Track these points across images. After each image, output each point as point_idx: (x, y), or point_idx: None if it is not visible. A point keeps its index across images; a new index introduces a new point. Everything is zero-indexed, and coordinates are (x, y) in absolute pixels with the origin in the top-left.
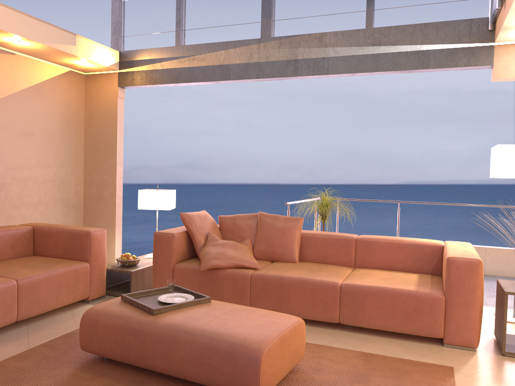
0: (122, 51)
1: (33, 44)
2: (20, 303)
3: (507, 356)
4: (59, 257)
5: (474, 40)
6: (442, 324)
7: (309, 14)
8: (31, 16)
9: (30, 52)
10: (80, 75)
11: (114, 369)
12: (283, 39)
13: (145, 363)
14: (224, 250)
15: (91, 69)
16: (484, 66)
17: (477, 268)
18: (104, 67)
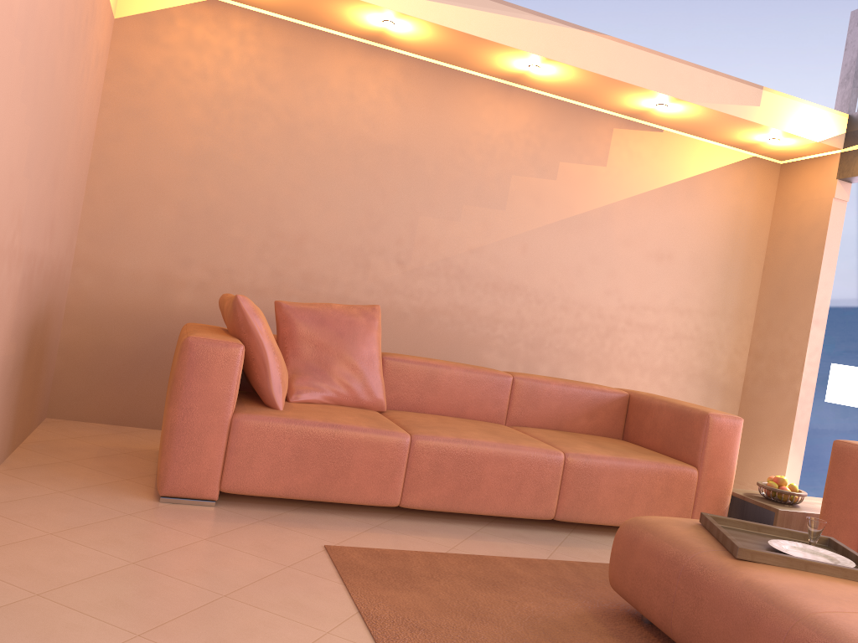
0: (855, 113)
1: (686, 109)
2: (563, 492)
3: None
4: (655, 449)
5: None
6: None
7: None
8: (686, 62)
9: (685, 124)
10: (771, 165)
11: (647, 640)
12: None
13: None
14: None
15: (789, 152)
16: None
17: None
18: (812, 144)
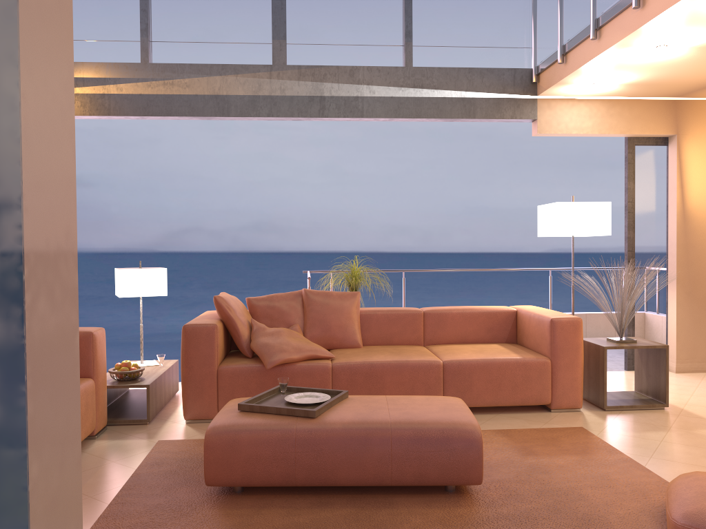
0: None
1: None
2: None
3: (608, 410)
4: None
5: (518, 92)
6: (550, 389)
7: (334, 41)
8: None
9: None
10: None
11: (268, 498)
12: (304, 69)
13: (321, 478)
14: (284, 339)
15: None
16: (529, 119)
17: (579, 327)
18: None
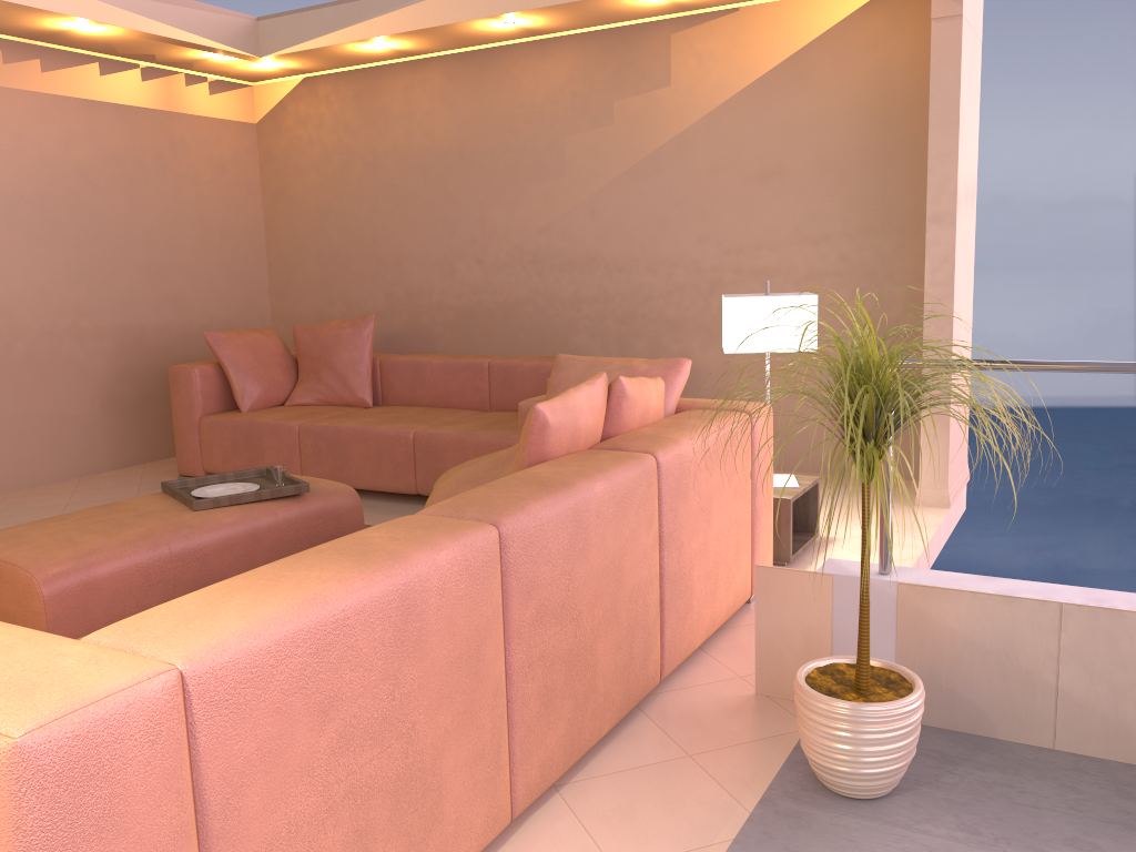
0: None
1: None
2: (417, 468)
3: None
4: None
5: None
6: None
7: None
8: None
9: None
10: None
11: None
12: None
13: None
14: (482, 459)
15: None
16: None
17: None
18: None
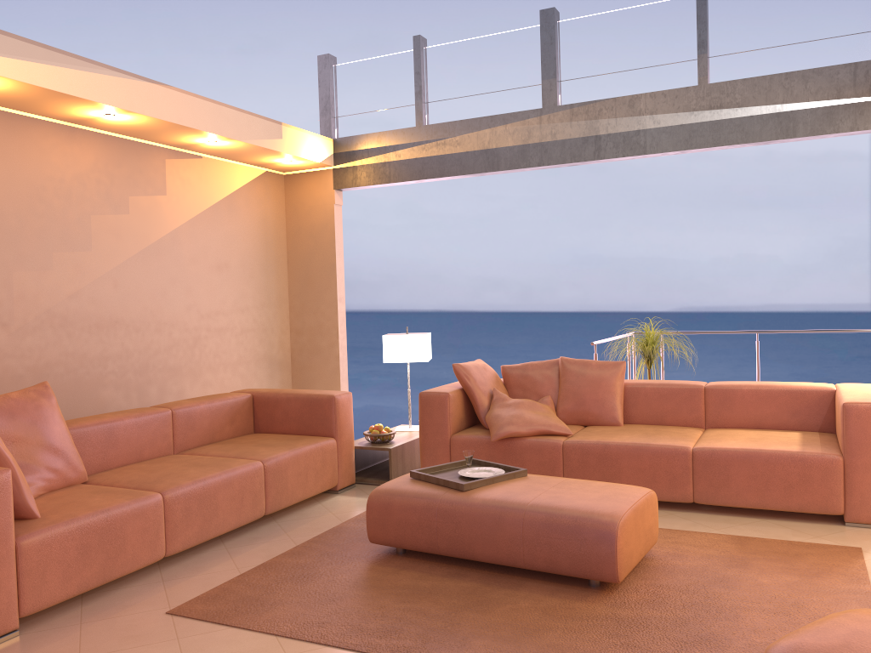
0: (338, 138)
1: (232, 144)
2: (268, 491)
3: None
4: (292, 432)
5: (861, 93)
6: (842, 496)
7: (612, 69)
8: (231, 106)
9: (223, 152)
10: (278, 177)
11: (417, 562)
12: (576, 107)
13: (460, 551)
14: (519, 411)
15: (295, 167)
16: None
17: None
18: (314, 164)
